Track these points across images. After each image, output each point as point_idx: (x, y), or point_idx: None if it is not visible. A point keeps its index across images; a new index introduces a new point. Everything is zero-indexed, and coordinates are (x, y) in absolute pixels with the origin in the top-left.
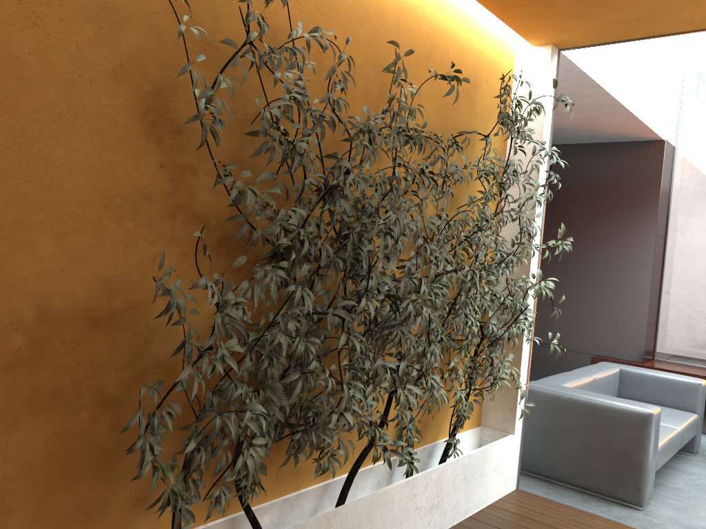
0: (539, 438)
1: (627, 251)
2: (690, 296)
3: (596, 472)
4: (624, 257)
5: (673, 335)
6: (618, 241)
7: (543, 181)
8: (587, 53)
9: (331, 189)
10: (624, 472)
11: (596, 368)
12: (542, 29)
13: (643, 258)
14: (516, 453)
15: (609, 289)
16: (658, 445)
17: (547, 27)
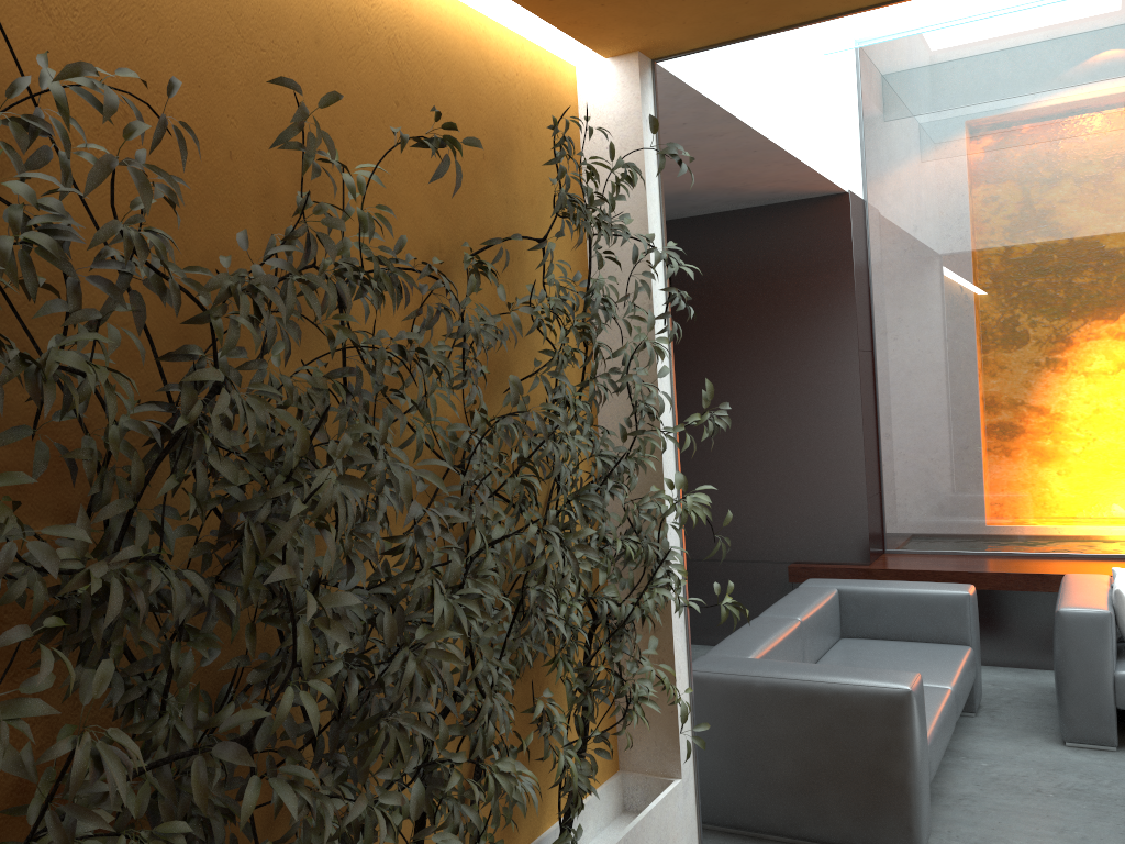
0: (726, 763)
1: (818, 384)
2: (925, 441)
3: (833, 810)
4: (814, 393)
5: (909, 507)
6: (800, 368)
7: (662, 305)
8: (703, 61)
9: (189, 431)
10: (881, 802)
11: (800, 598)
12: (616, 24)
13: (845, 392)
14: (690, 810)
15: (800, 450)
16: (927, 741)
17: (623, 21)
